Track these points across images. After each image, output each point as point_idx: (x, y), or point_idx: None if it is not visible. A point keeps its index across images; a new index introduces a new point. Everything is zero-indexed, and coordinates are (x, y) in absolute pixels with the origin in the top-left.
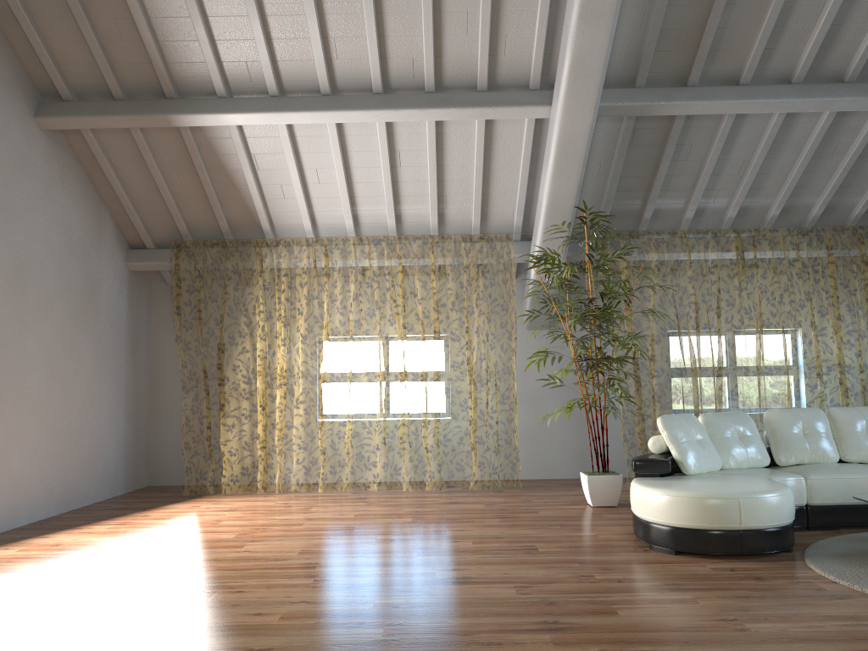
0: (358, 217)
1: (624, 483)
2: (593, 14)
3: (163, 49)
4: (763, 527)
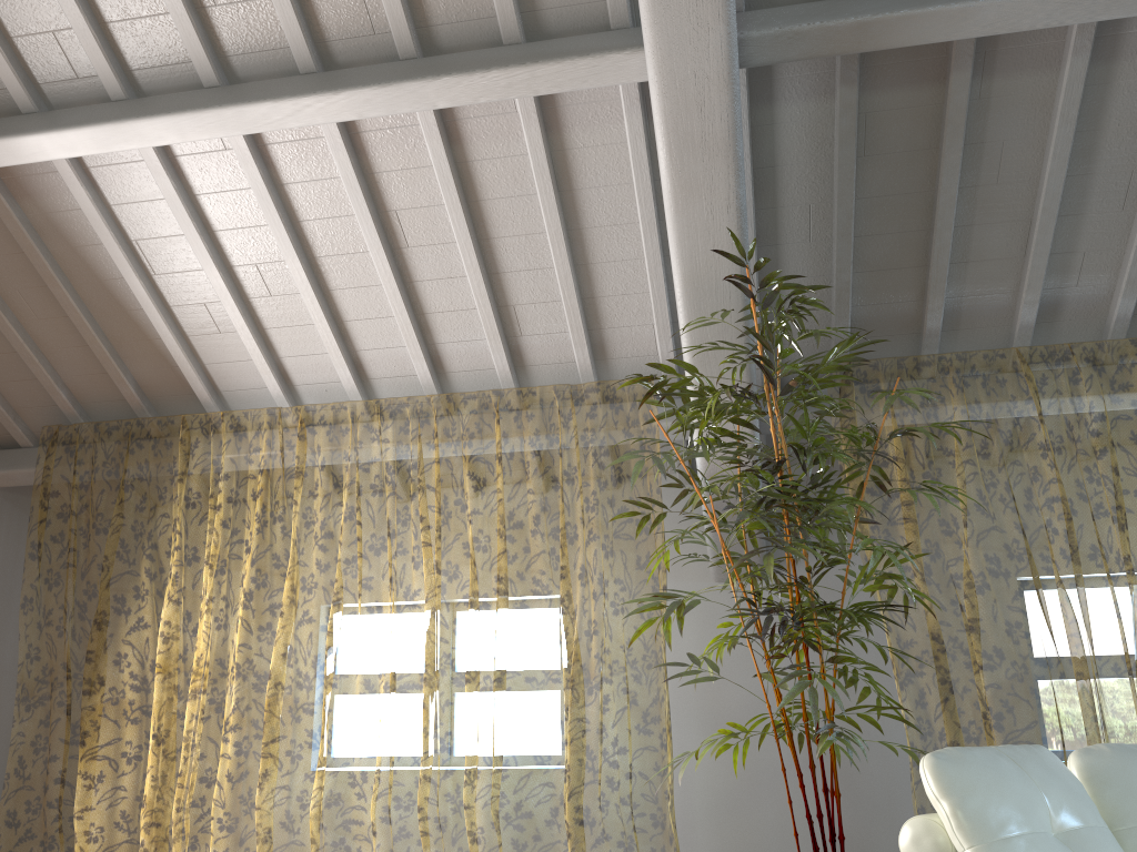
0: (364, 365)
1: None
2: None
3: None
4: None
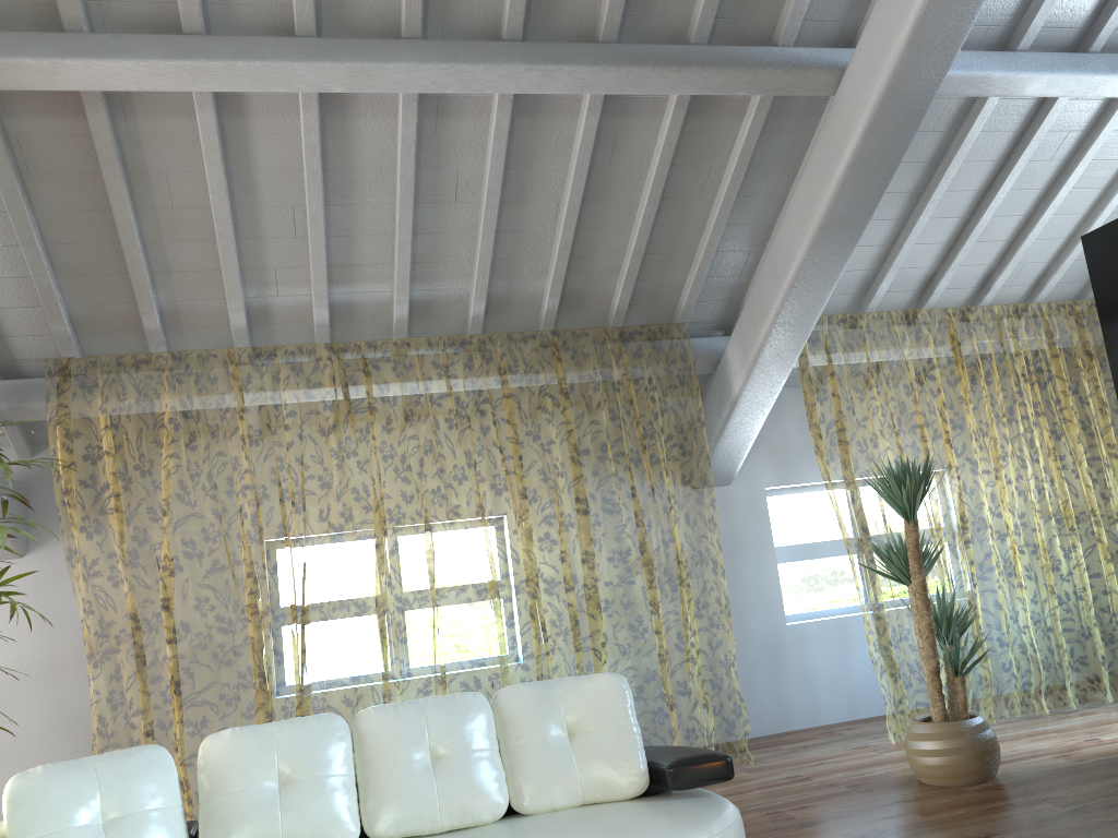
0: None
1: None
2: None
3: None
4: None
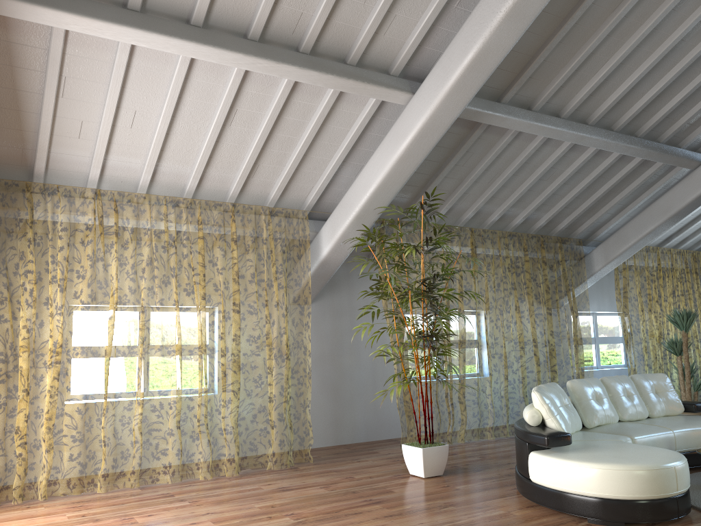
0: (156, 173)
1: (384, 448)
2: (518, 15)
3: None
4: (686, 490)
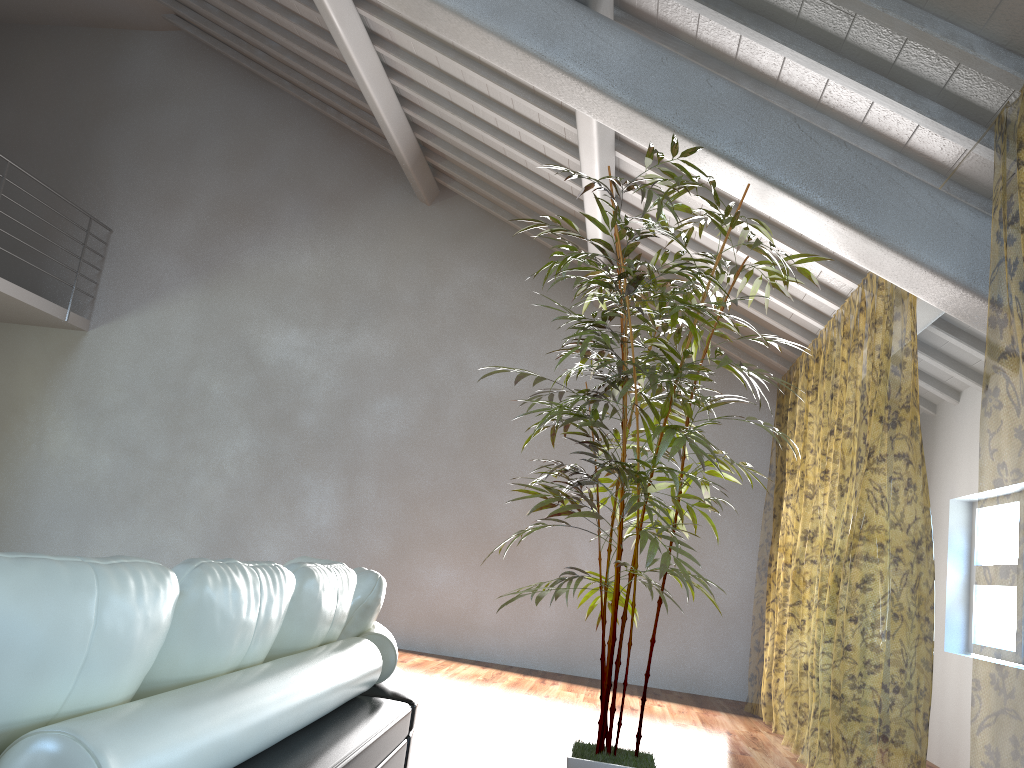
0: (831, 287)
1: None
2: None
3: (561, 208)
4: None
